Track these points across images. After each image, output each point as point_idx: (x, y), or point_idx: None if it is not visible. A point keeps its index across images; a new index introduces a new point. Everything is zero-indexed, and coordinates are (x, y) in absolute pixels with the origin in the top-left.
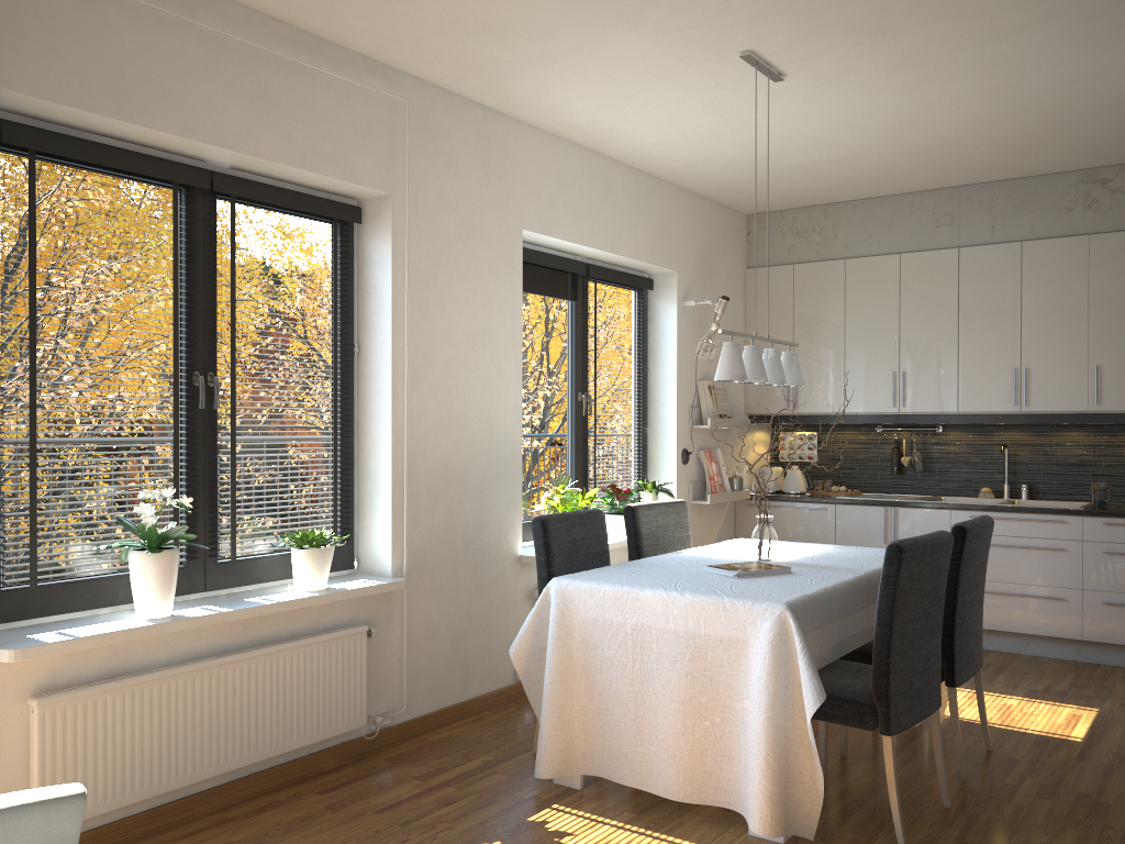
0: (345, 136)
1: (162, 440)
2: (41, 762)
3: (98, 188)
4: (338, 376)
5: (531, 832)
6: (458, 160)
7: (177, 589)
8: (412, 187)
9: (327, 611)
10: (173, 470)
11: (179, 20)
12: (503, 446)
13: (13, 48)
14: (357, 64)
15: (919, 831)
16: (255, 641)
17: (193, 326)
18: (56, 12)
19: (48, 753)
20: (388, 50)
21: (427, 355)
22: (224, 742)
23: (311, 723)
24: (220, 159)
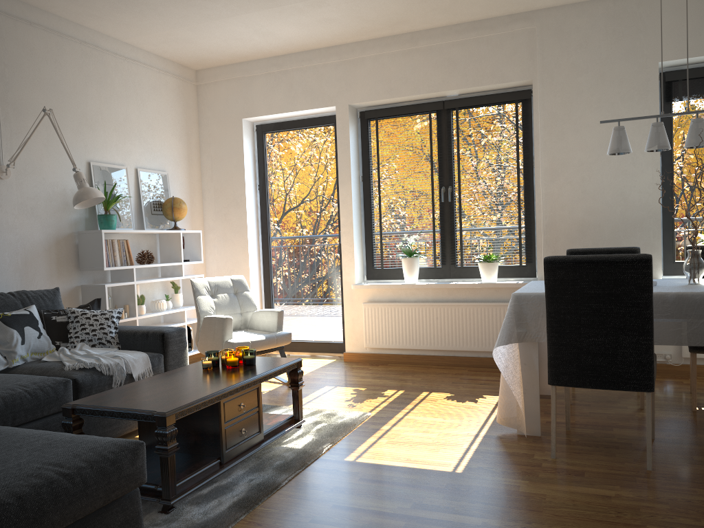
0: (499, 61)
1: (431, 216)
2: (364, 323)
3: (403, 122)
4: (521, 179)
5: (469, 397)
6: (588, 41)
7: (438, 276)
8: (548, 70)
9: (494, 293)
10: (433, 228)
11: (411, 49)
12: (638, 209)
13: (354, 89)
14: (506, 21)
15: (584, 461)
16: (454, 300)
17: (441, 168)
18: (366, 70)
19: (366, 321)
20: (510, 9)
21: (563, 161)
22: (433, 337)
23: (477, 341)
24: (445, 95)
